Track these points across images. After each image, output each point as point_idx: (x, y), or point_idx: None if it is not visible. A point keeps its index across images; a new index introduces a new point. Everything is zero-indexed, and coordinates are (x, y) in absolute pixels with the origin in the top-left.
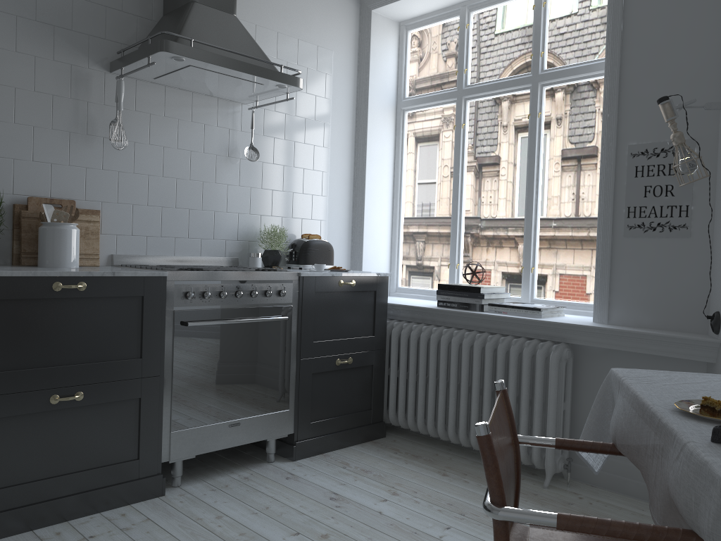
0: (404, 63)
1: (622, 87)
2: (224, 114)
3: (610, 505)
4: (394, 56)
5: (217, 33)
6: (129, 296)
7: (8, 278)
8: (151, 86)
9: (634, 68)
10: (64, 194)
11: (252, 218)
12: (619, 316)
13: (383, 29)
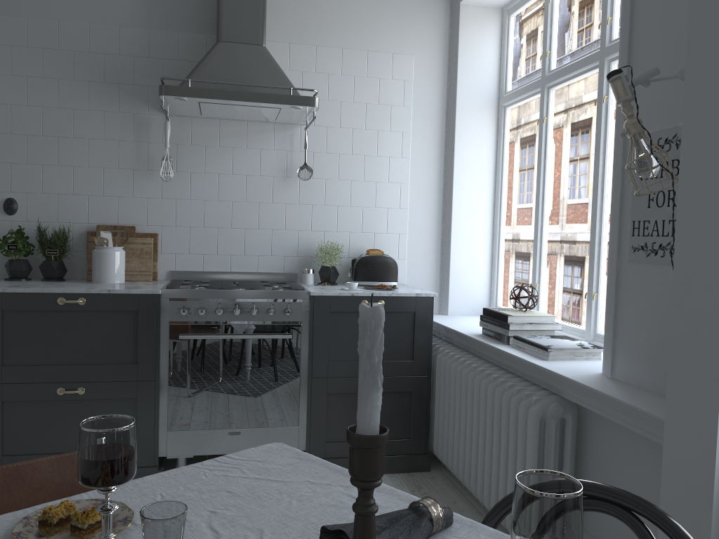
0: (506, 53)
1: (632, 57)
2: (282, 137)
3: None
4: (495, 46)
5: (233, 67)
6: (125, 310)
7: (22, 294)
8: (205, 121)
9: (643, 29)
10: (129, 221)
11: (314, 234)
12: (622, 369)
13: (477, 20)
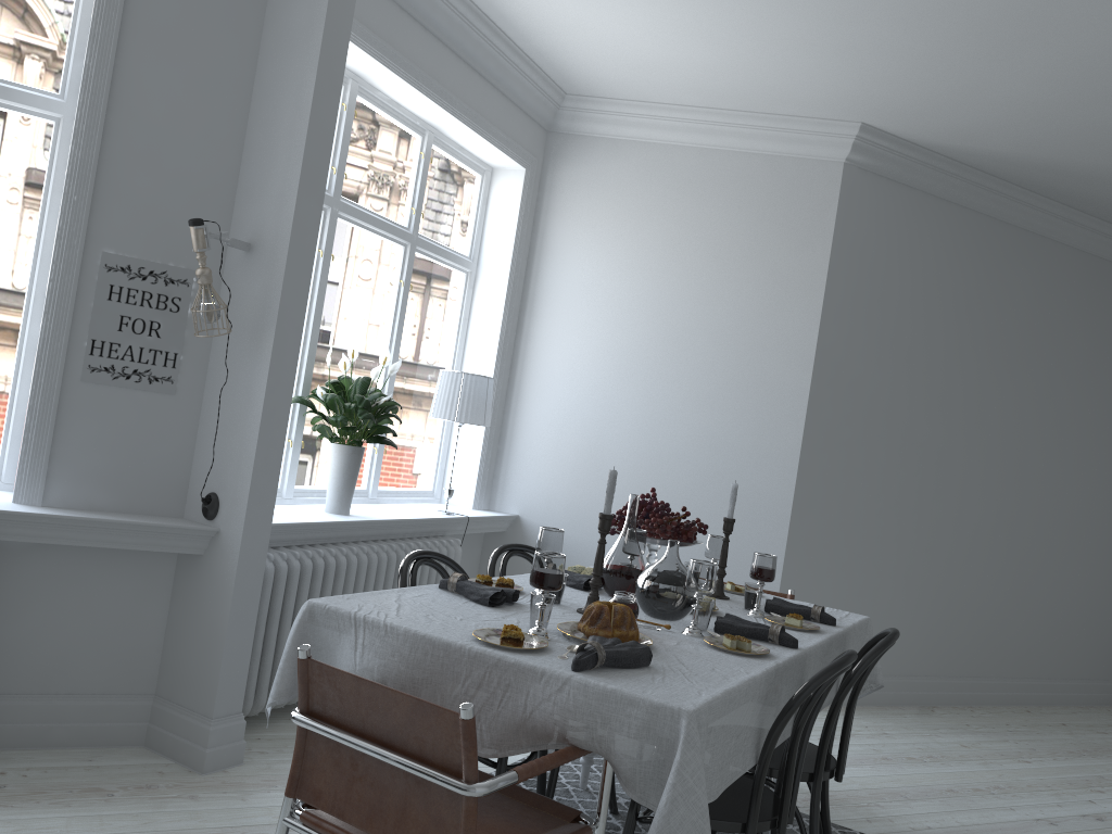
0: None
1: (103, 166)
2: None
3: (50, 768)
4: None
5: None
6: None
7: None
8: None
9: (124, 146)
10: None
11: None
12: (61, 495)
13: None
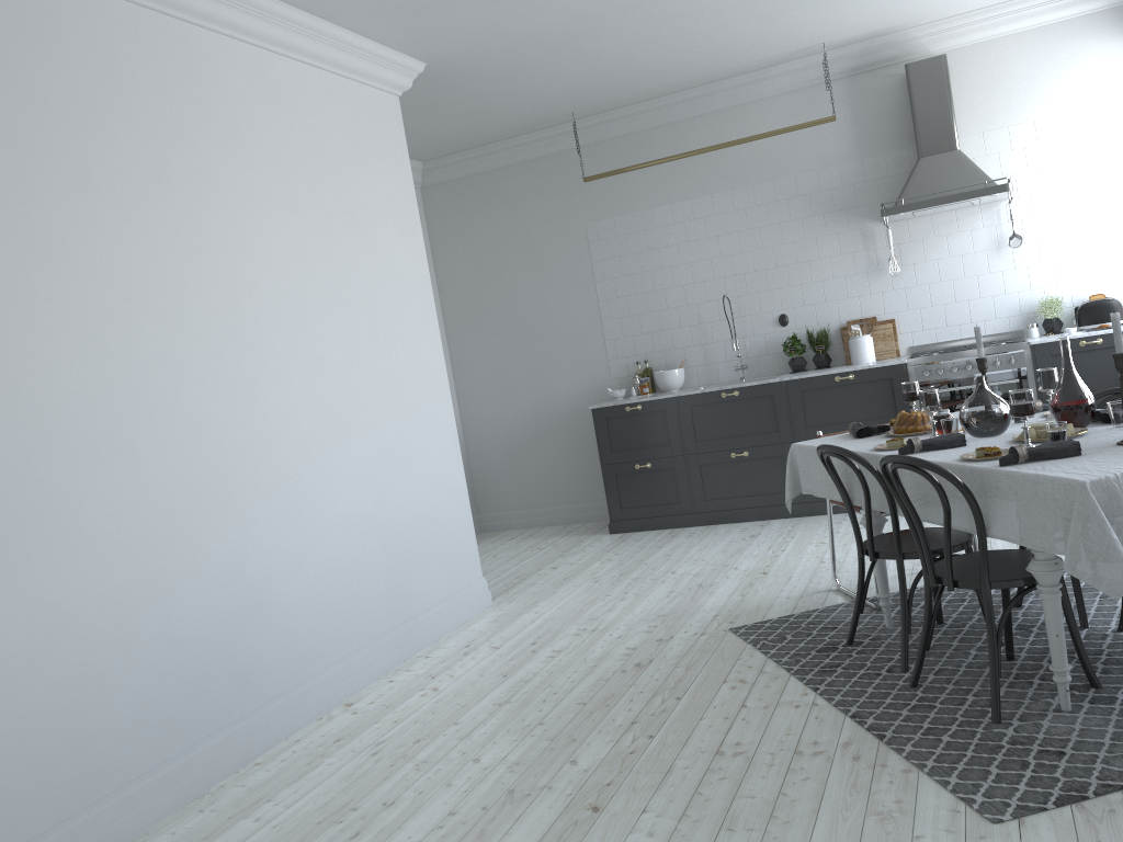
0: None
1: None
2: (988, 215)
3: None
4: None
5: (934, 176)
6: (882, 379)
7: (811, 378)
8: (918, 219)
9: None
10: (870, 313)
11: (1033, 292)
12: None
13: None
